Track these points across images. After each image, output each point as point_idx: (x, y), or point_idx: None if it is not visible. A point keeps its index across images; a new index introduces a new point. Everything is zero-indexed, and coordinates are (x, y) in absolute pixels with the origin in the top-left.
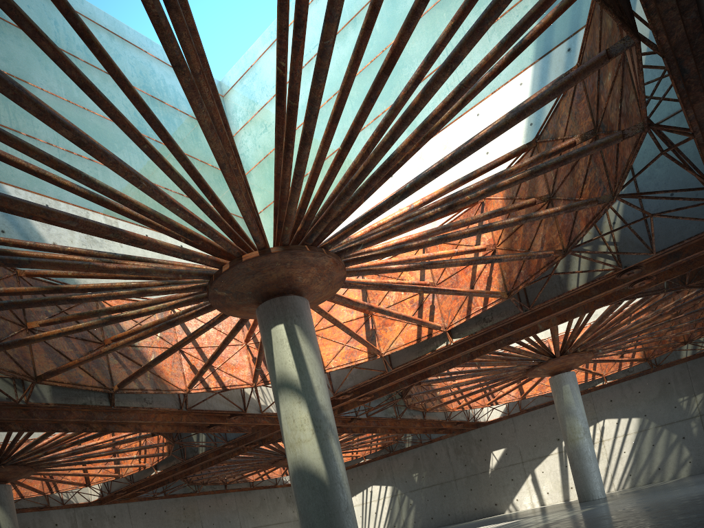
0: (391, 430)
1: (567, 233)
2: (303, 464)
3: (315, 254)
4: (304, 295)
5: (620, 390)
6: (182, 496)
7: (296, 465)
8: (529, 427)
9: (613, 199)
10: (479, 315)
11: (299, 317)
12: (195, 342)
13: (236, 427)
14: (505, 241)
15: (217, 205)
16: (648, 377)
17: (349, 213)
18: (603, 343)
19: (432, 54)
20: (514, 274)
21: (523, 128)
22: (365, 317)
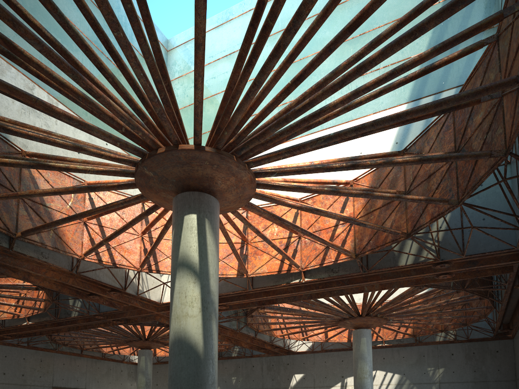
0: (228, 339)
1: (413, 222)
2: (185, 335)
3: (239, 166)
4: (217, 199)
5: (391, 353)
6: (42, 350)
7: (178, 335)
8: (324, 363)
9: (458, 204)
10: (329, 266)
11: (210, 214)
12: (99, 221)
13: (110, 302)
14: (363, 217)
15: (170, 95)
16: (411, 348)
17: (271, 146)
18: (396, 315)
19: (376, 41)
20: (364, 242)
21: (390, 144)
22: (241, 243)
